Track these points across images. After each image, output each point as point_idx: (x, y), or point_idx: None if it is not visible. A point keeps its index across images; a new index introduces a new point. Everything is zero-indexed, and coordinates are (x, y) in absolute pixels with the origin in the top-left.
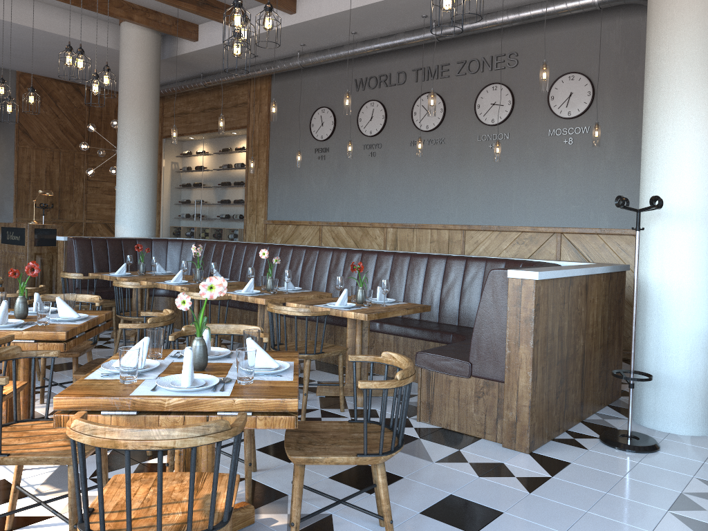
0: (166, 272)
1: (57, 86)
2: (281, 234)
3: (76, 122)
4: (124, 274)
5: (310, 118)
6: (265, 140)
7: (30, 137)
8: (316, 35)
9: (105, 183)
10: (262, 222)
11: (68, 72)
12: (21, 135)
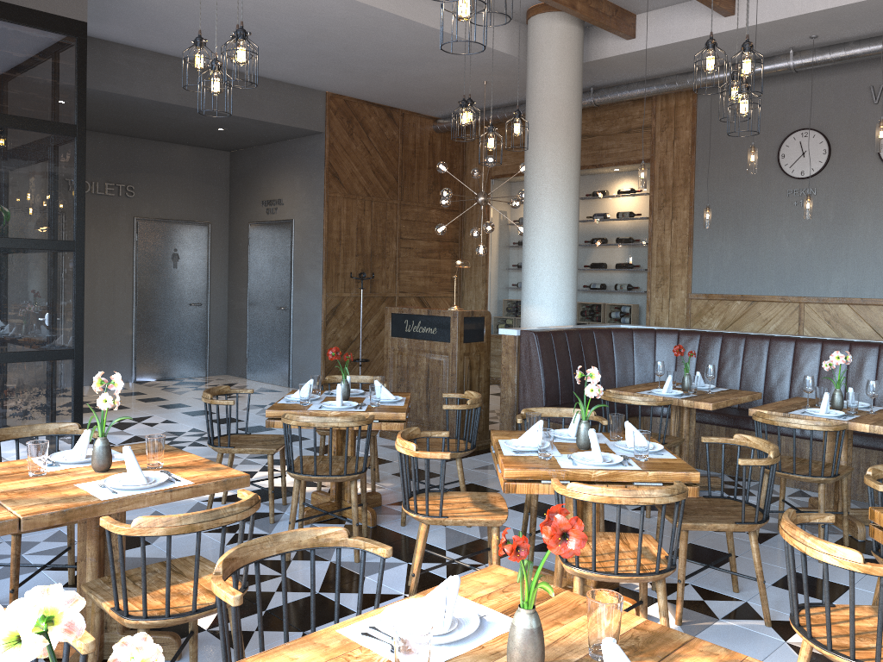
0: (713, 387)
1: (368, 111)
2: (719, 314)
3: (388, 159)
4: (679, 394)
5: (775, 146)
6: (687, 178)
7: (340, 182)
8: (858, 21)
9: (418, 242)
10: (681, 296)
11: (395, 92)
12: (331, 180)
